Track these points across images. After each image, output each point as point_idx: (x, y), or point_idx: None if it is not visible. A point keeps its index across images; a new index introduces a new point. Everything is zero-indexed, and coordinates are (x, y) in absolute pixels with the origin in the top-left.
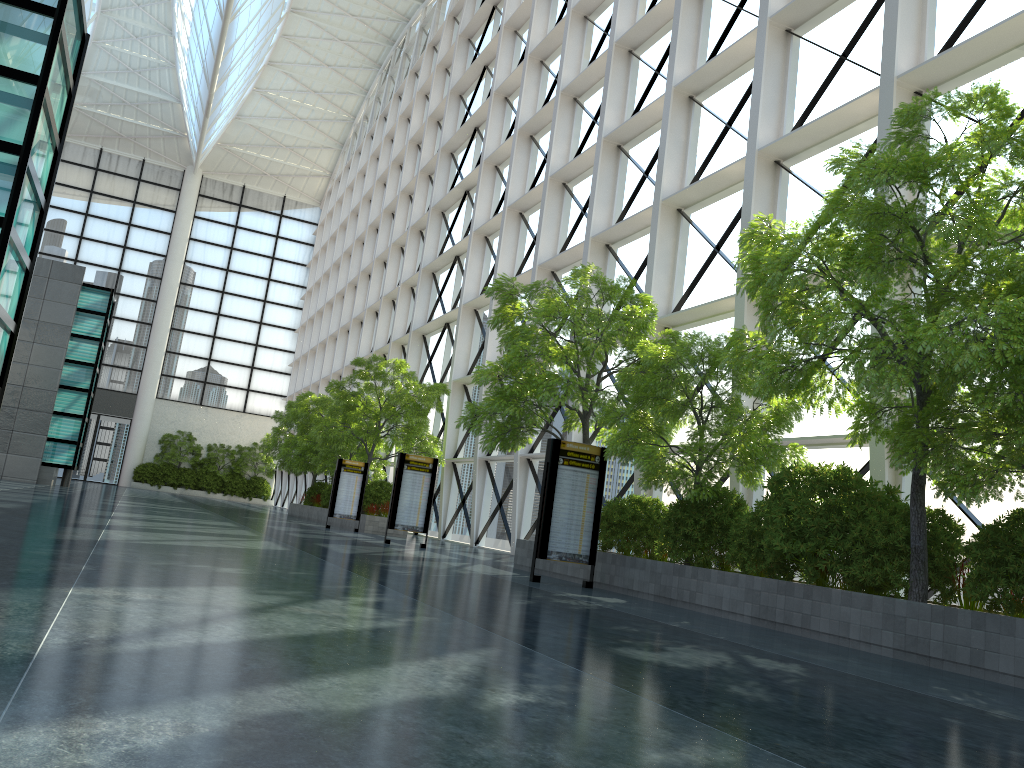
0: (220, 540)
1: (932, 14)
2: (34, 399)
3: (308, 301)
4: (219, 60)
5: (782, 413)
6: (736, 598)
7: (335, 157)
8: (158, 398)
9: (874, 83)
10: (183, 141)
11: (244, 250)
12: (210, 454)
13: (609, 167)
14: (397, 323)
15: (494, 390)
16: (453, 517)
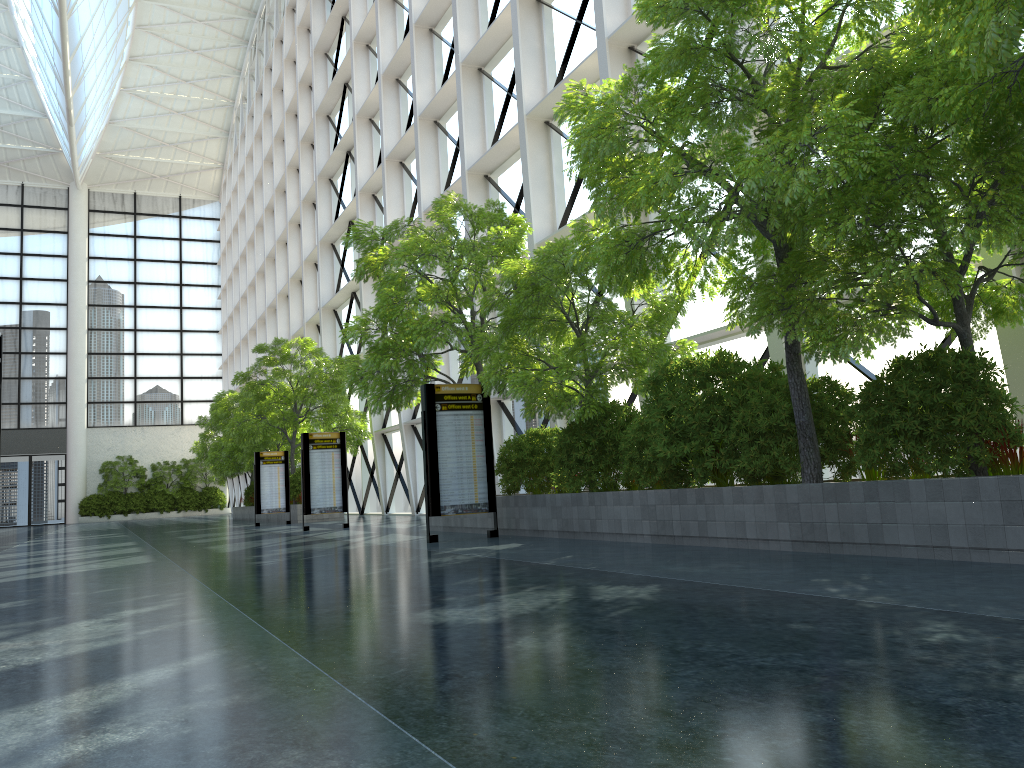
0: (73, 566)
1: None
2: None
3: (225, 299)
4: (67, 61)
5: (661, 309)
6: (634, 518)
7: (223, 146)
8: (89, 427)
9: None
10: (60, 157)
11: (149, 259)
12: (155, 474)
13: (473, 93)
14: (307, 303)
15: (367, 346)
16: (392, 489)
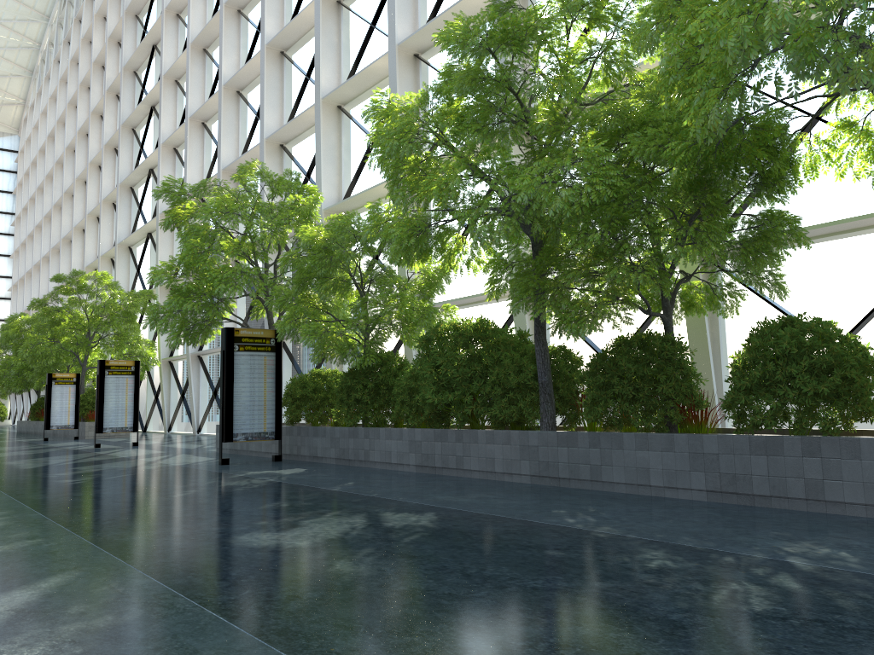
0: None
1: None
2: None
3: (19, 227)
4: None
5: (432, 278)
6: (402, 451)
7: (26, 85)
8: None
9: None
10: None
11: None
12: None
13: (275, 72)
14: (103, 238)
15: (171, 288)
16: (175, 411)
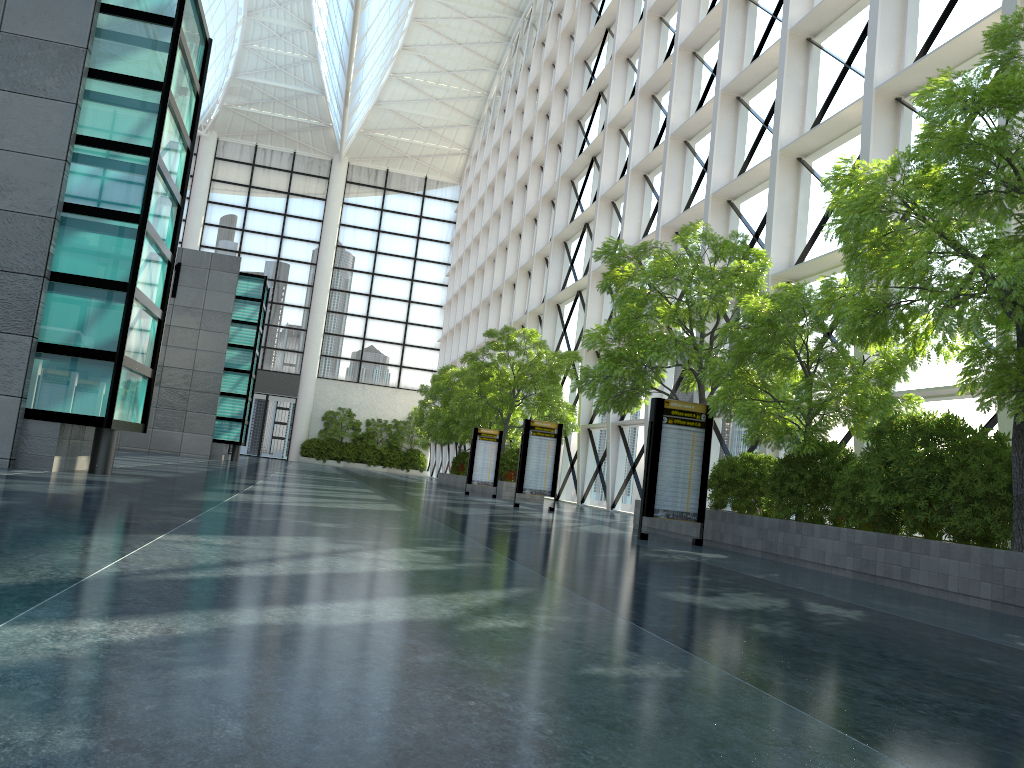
0: (344, 502)
1: None
2: (203, 381)
3: (452, 278)
4: (353, 50)
5: (893, 363)
6: (838, 552)
7: (472, 134)
8: (319, 377)
9: (1001, 4)
10: (329, 131)
11: (390, 232)
12: (368, 429)
13: (728, 120)
14: (532, 294)
15: (603, 353)
16: (590, 482)
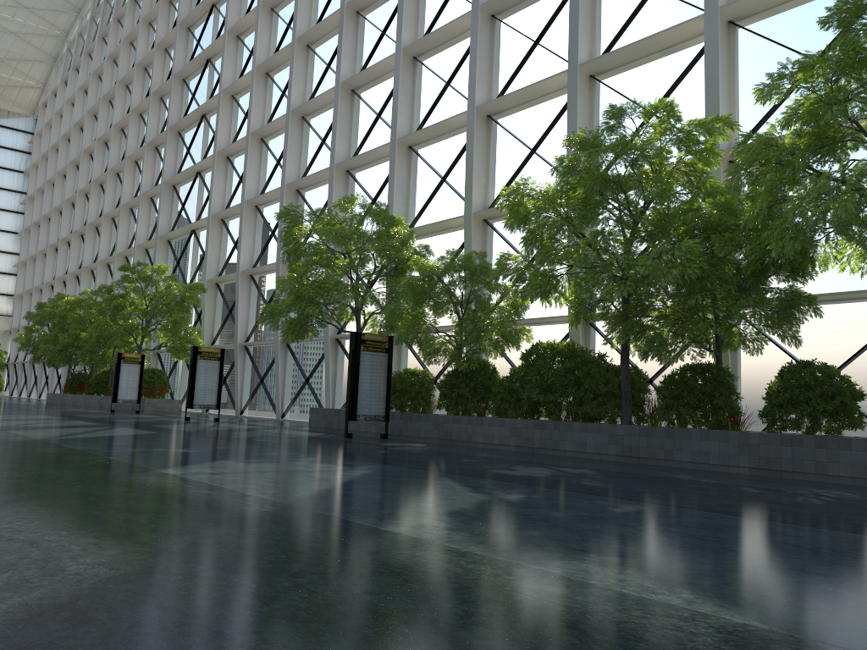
0: (96, 430)
1: (599, 19)
2: None
3: (30, 206)
4: None
5: (518, 306)
6: (504, 434)
7: (48, 70)
8: None
9: (558, 64)
10: None
11: None
12: None
13: (346, 107)
14: (140, 229)
15: (294, 295)
16: None
